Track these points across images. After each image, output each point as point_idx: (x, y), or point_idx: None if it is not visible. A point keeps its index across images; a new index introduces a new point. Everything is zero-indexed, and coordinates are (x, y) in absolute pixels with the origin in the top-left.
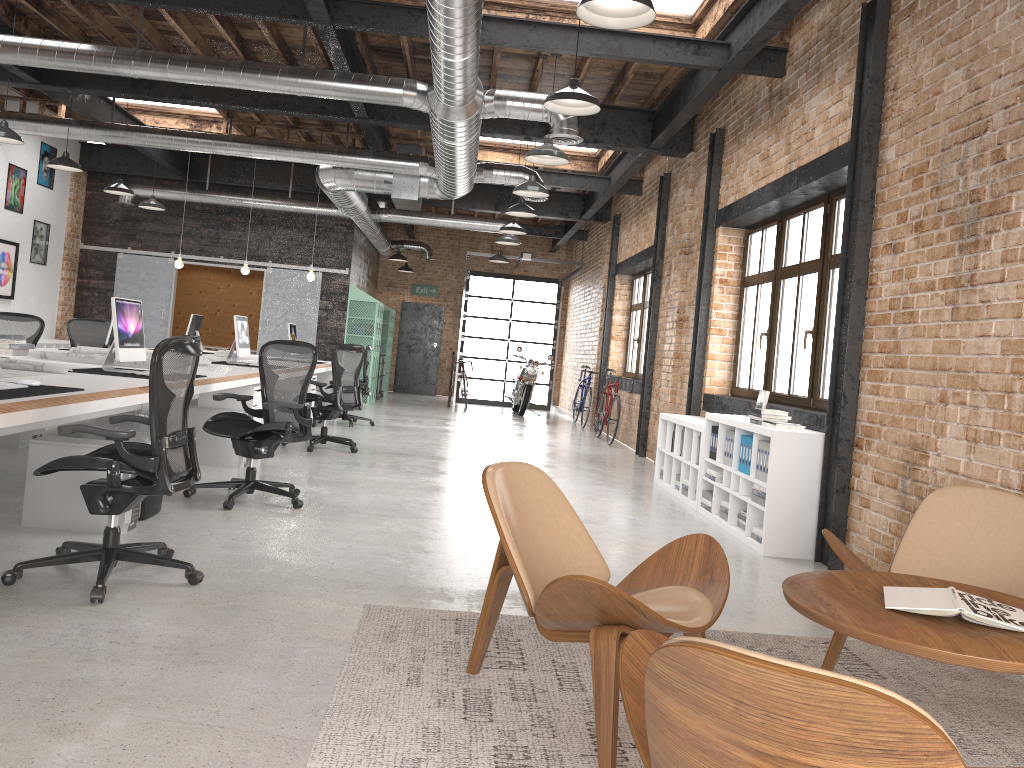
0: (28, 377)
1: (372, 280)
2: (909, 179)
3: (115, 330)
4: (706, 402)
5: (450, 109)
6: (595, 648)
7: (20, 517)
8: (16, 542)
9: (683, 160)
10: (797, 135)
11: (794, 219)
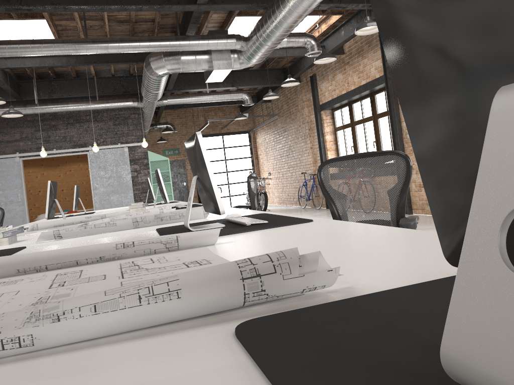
0: None
1: None
2: None
3: (211, 174)
4: None
5: None
6: None
7: None
8: None
9: None
10: None
11: None
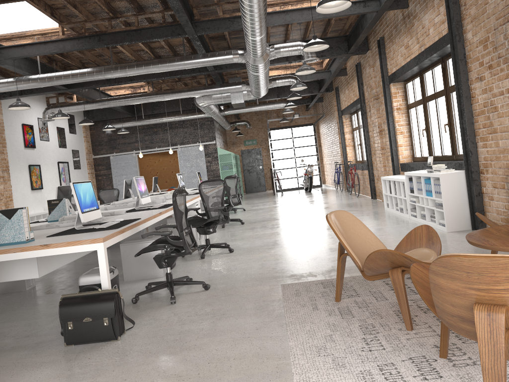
0: (112, 218)
1: (225, 143)
2: (481, 45)
3: (137, 191)
4: (402, 167)
5: (256, 59)
6: (392, 278)
7: (121, 278)
8: (126, 287)
9: (365, 55)
10: (421, 34)
11: (427, 73)
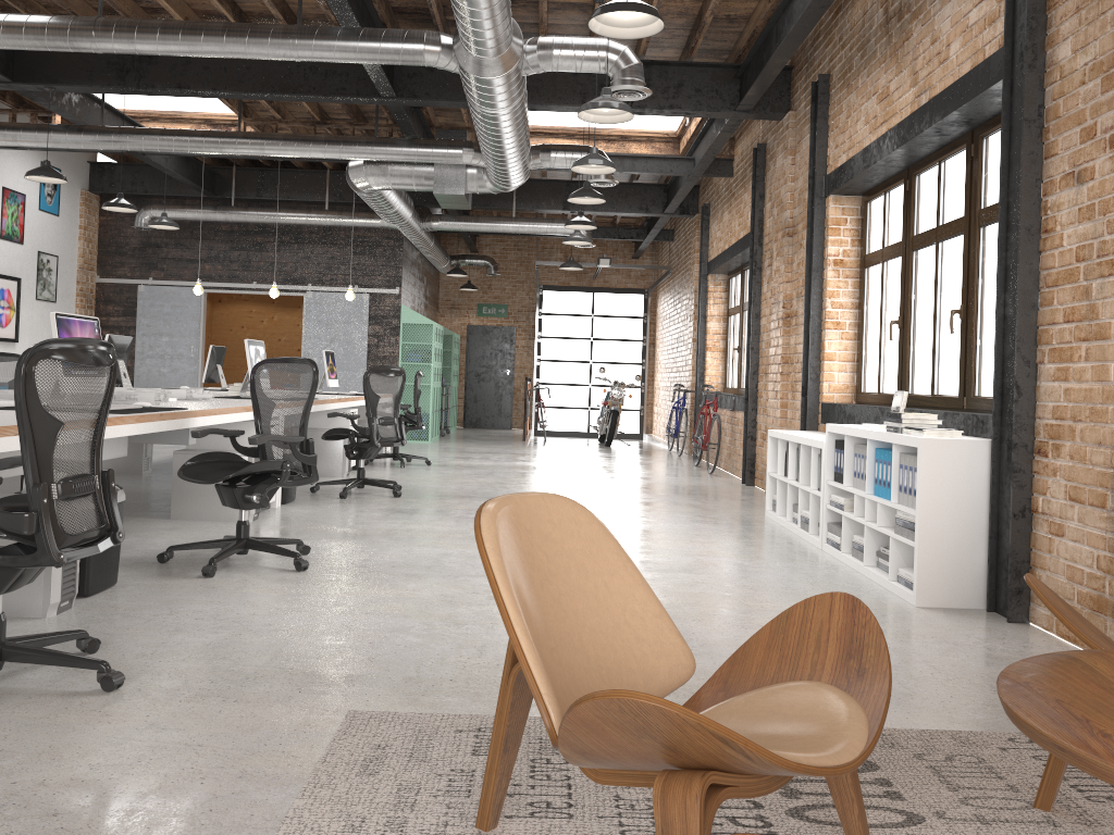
0: None
1: (431, 302)
2: (1096, 79)
3: None
4: (825, 413)
5: (481, 61)
6: (663, 815)
7: None
8: None
9: (780, 123)
10: (926, 59)
11: (926, 172)
